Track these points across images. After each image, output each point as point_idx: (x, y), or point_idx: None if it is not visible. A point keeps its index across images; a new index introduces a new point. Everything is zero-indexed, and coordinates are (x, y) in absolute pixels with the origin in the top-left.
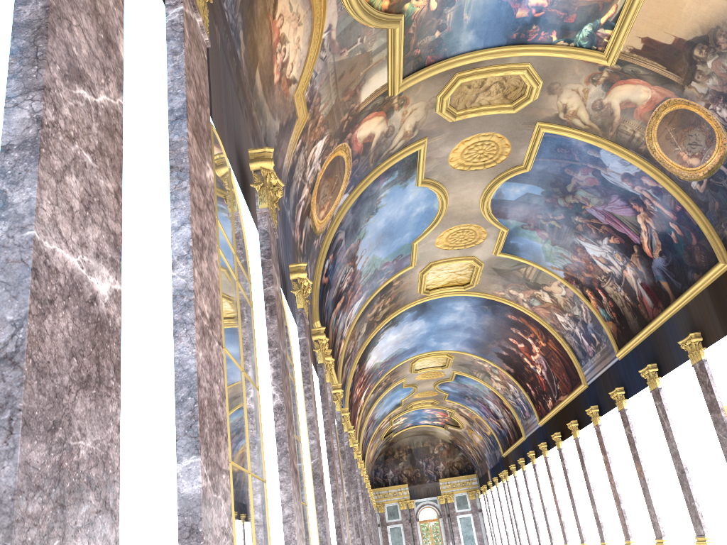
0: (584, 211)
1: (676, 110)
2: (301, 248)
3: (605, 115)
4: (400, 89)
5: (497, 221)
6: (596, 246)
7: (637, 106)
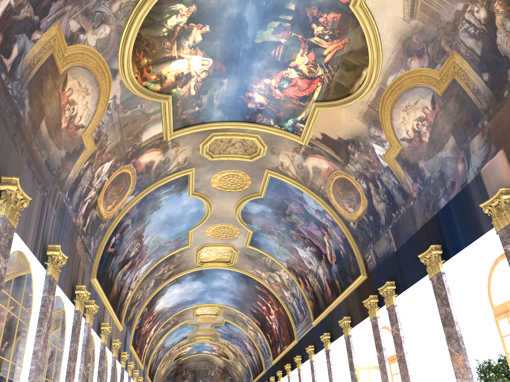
0: (296, 228)
1: (341, 178)
2: (84, 229)
3: (305, 172)
4: (171, 137)
5: (245, 225)
6: (303, 251)
7: (321, 170)
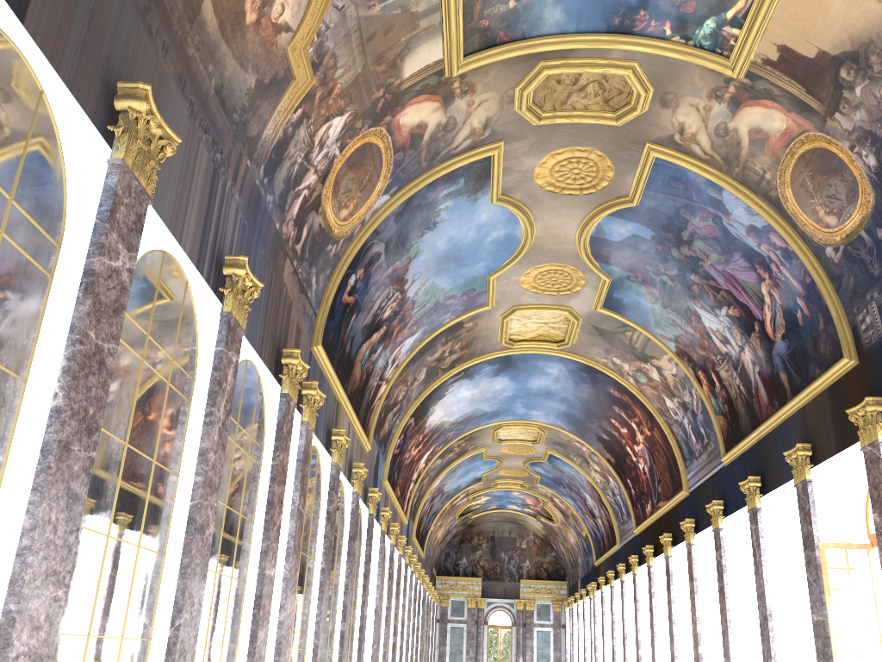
0: (701, 269)
1: (815, 148)
2: (297, 248)
3: (731, 144)
4: (460, 70)
5: (597, 266)
6: (712, 316)
7: (769, 137)
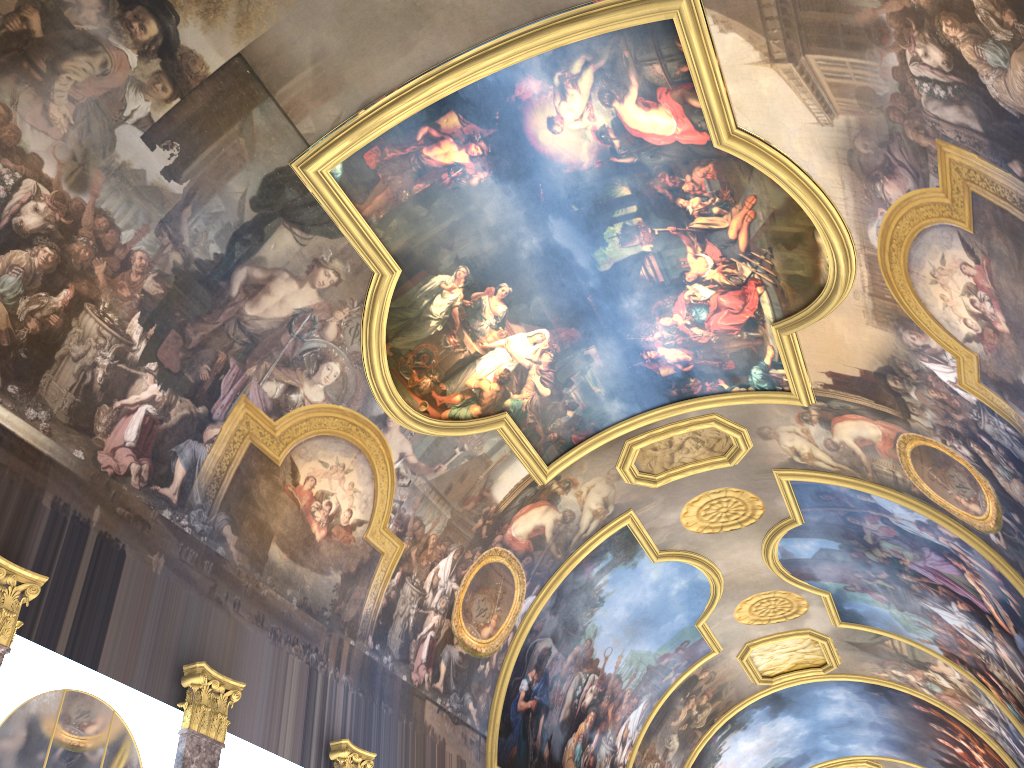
0: (906, 567)
1: (917, 446)
2: (437, 686)
3: (848, 454)
4: (548, 477)
5: (807, 584)
6: (949, 613)
7: (874, 442)
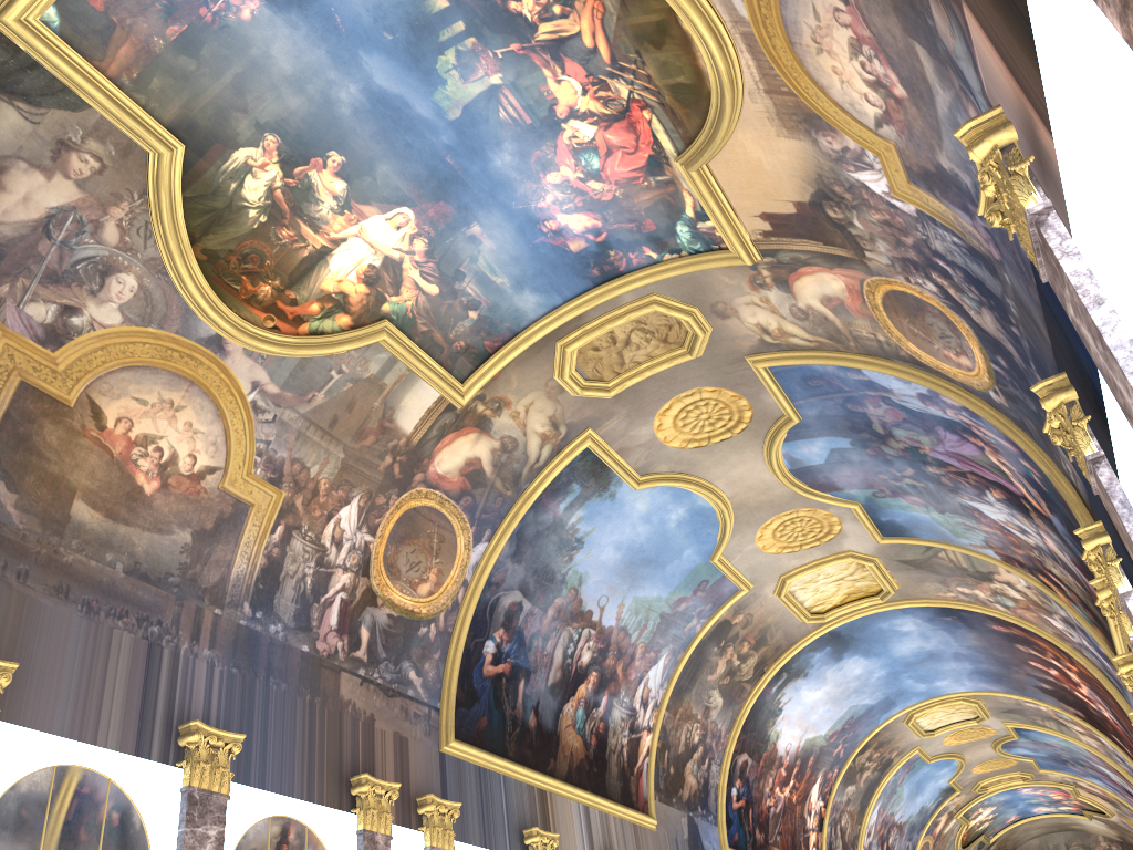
0: (929, 457)
1: (886, 293)
2: (358, 655)
3: (821, 322)
4: (466, 396)
5: (831, 496)
6: (989, 506)
7: (842, 300)
